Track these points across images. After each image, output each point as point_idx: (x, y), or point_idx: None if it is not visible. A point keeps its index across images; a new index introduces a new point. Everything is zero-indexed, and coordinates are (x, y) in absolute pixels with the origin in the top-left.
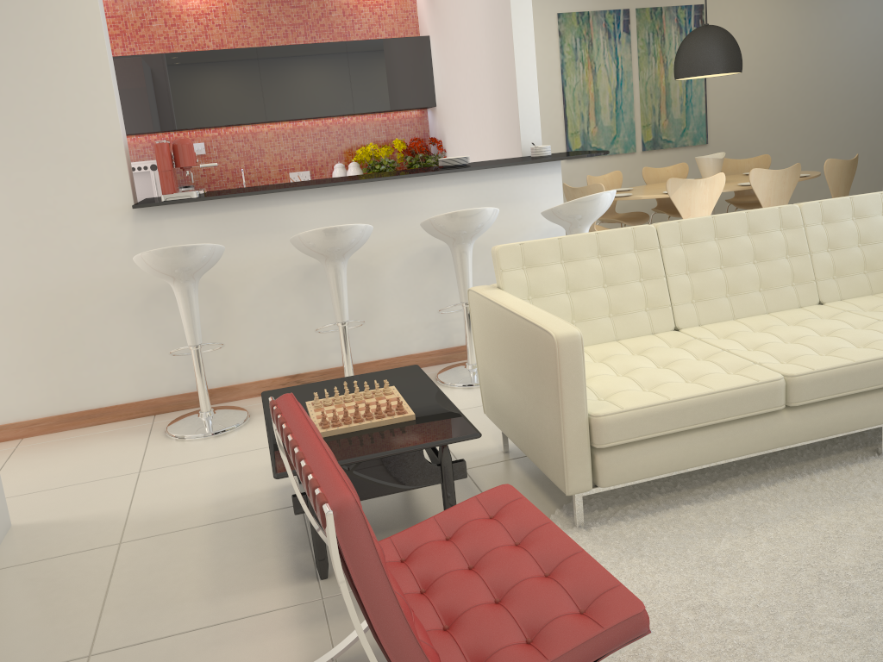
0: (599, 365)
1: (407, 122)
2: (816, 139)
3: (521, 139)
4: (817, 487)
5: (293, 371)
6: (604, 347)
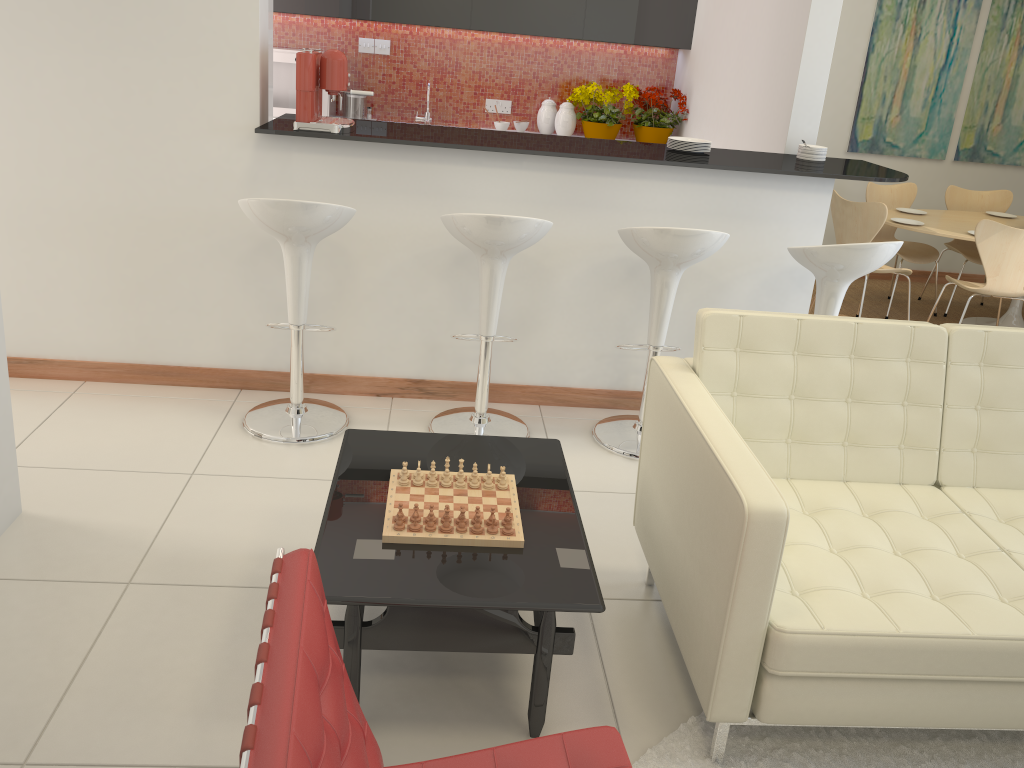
0: (808, 525)
1: (648, 62)
2: None
3: (789, 129)
4: None
5: (417, 374)
6: (823, 490)
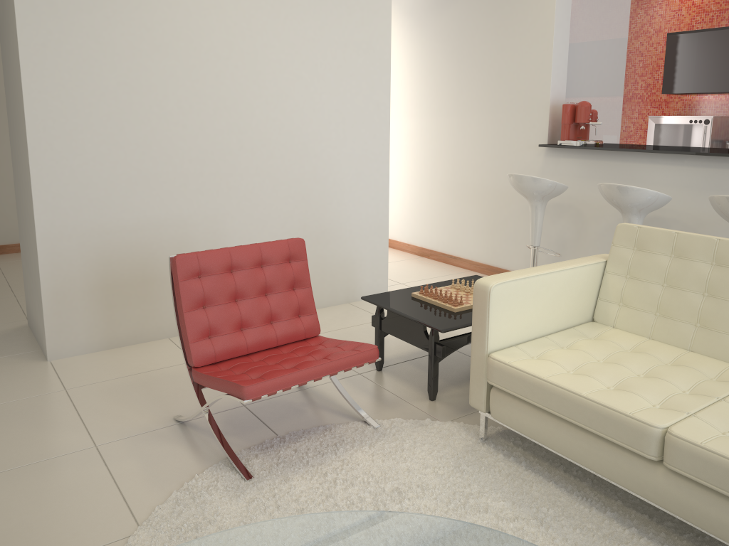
0: (606, 349)
1: None
2: None
3: None
4: None
5: None
6: (660, 347)
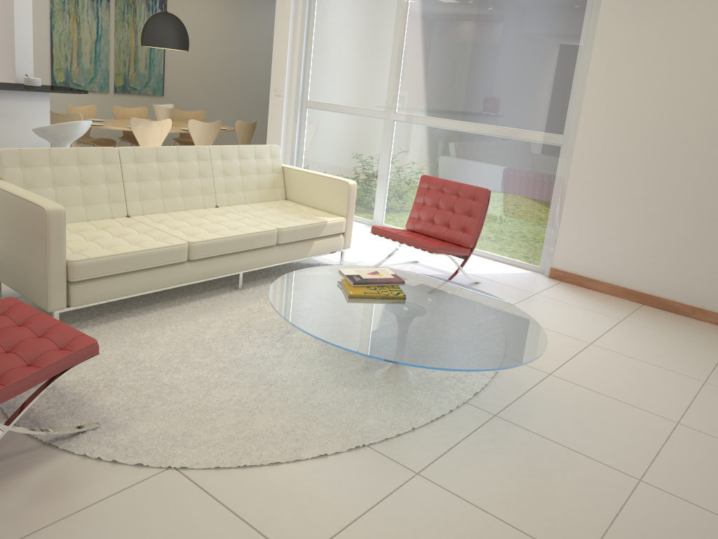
0: (75, 235)
1: None
2: (236, 105)
3: (16, 69)
4: (202, 305)
5: None
6: (79, 225)
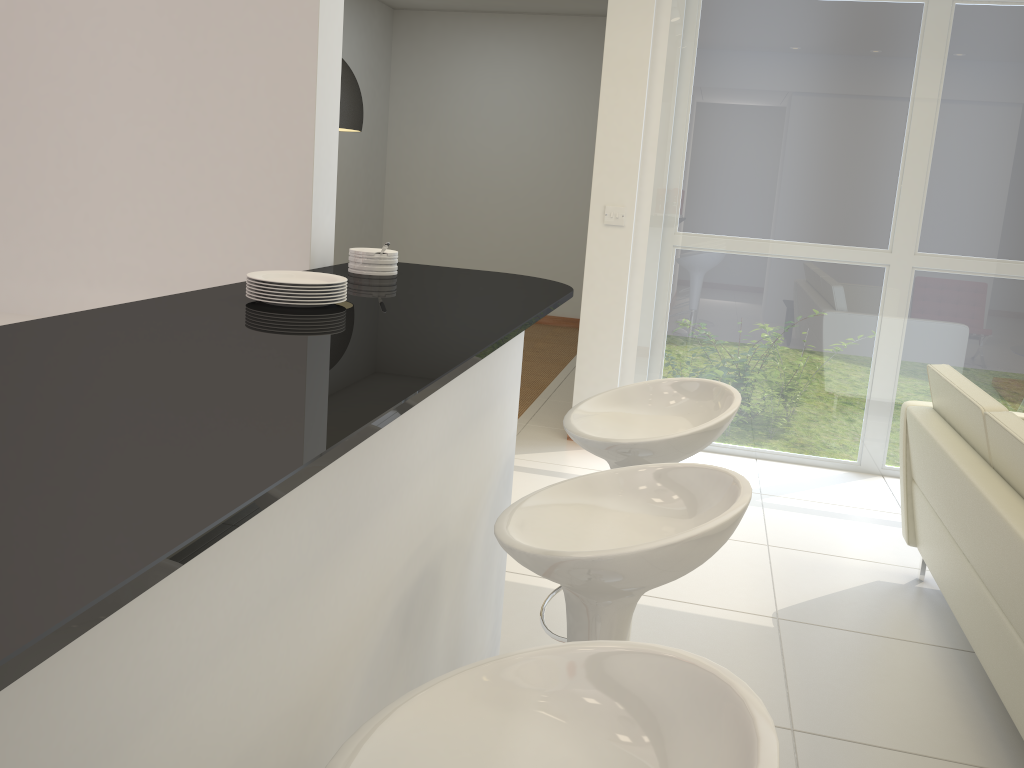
0: None
1: None
2: None
3: (312, 225)
4: None
5: None
6: None
